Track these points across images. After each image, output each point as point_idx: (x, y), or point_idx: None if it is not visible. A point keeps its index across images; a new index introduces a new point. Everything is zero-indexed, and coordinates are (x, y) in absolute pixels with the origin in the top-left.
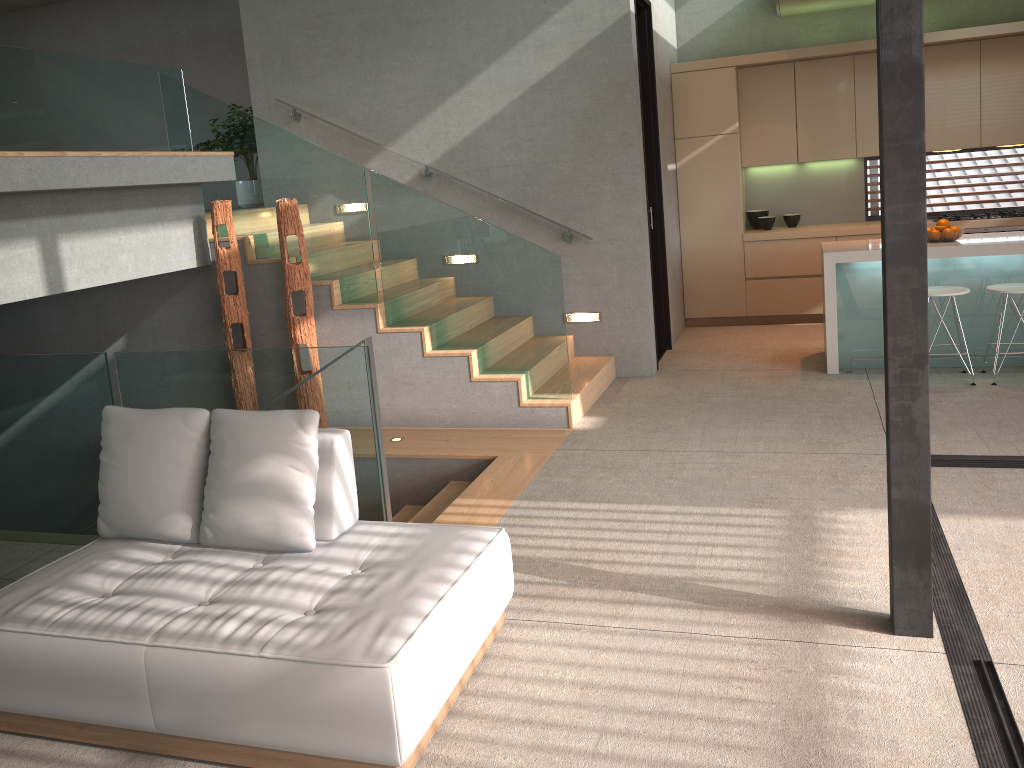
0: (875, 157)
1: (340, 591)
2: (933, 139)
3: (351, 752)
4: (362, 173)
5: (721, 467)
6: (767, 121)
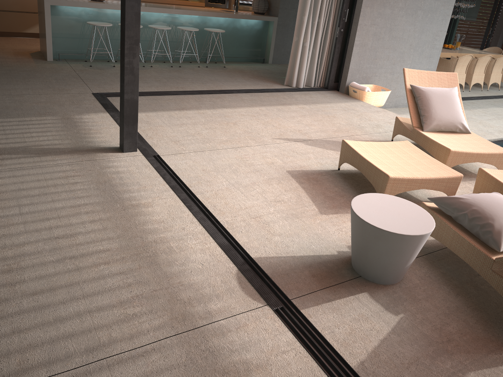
0: None
1: None
2: None
3: None
4: None
5: (15, 101)
6: None
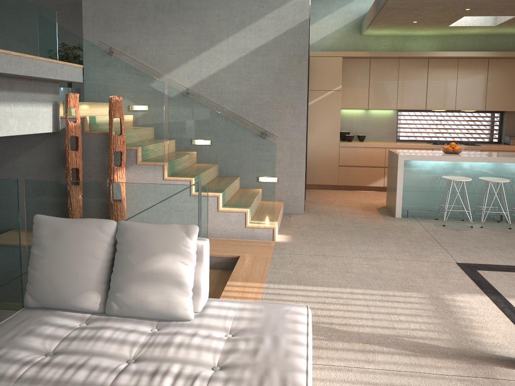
0: (402, 110)
1: (232, 352)
2: (433, 104)
3: None
4: (163, 86)
5: (372, 267)
6: (354, 86)
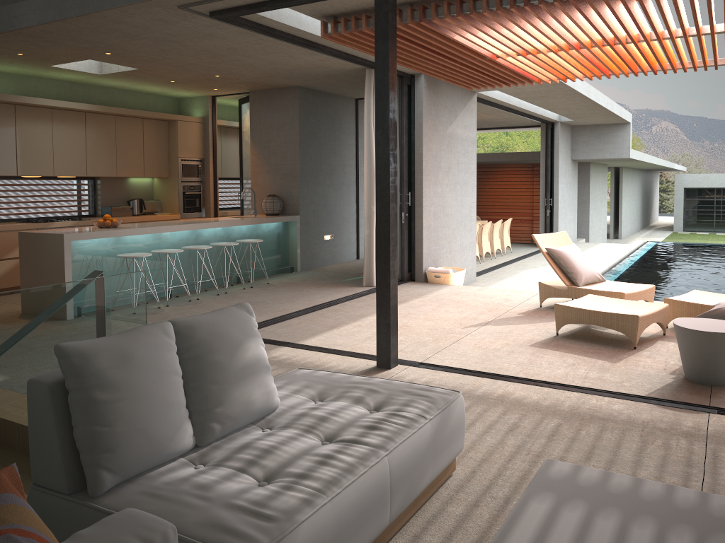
0: None
1: (361, 399)
2: (27, 167)
3: (454, 455)
4: None
5: None
6: None
